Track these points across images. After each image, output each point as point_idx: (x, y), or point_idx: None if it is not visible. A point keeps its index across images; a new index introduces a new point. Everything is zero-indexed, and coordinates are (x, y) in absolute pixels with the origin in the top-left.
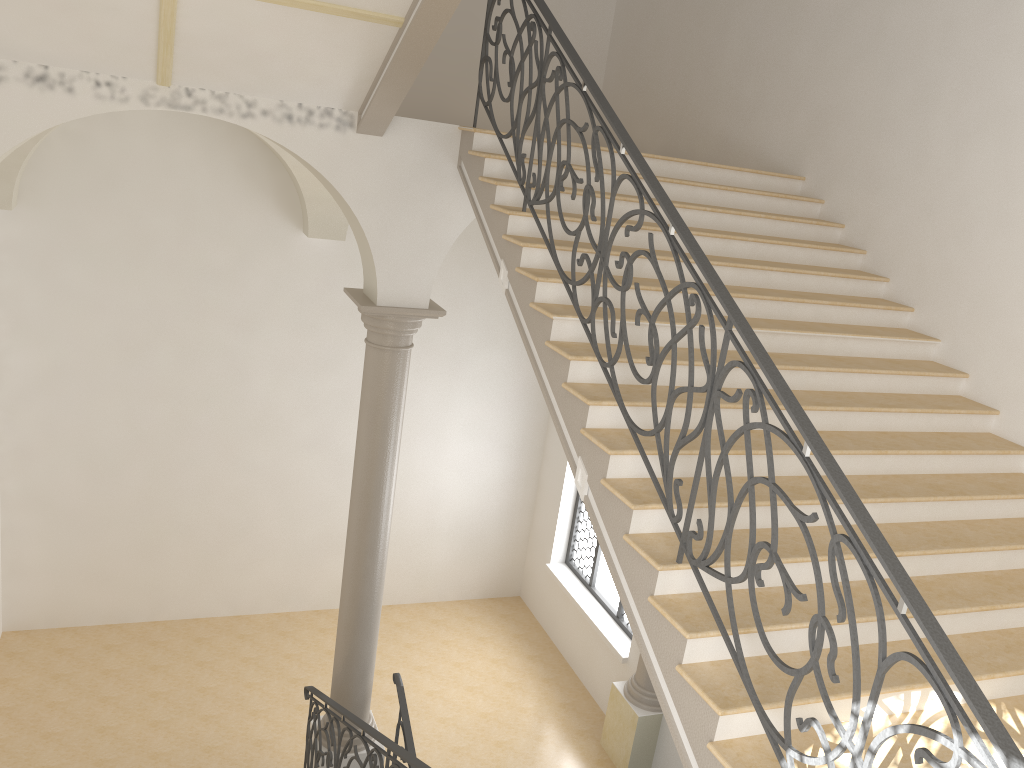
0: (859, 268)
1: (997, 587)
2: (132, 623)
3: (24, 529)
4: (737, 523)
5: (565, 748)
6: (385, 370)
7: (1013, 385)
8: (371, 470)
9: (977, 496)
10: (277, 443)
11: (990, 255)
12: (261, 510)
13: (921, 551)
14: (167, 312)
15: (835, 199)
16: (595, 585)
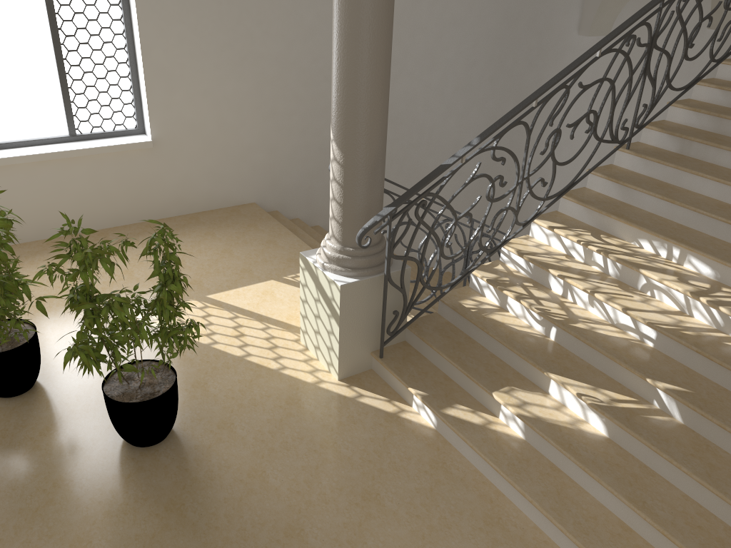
0: None
1: None
2: None
3: None
4: (708, 158)
5: None
6: None
7: None
8: None
9: None
10: None
11: None
12: None
13: None
14: None
15: None
16: None
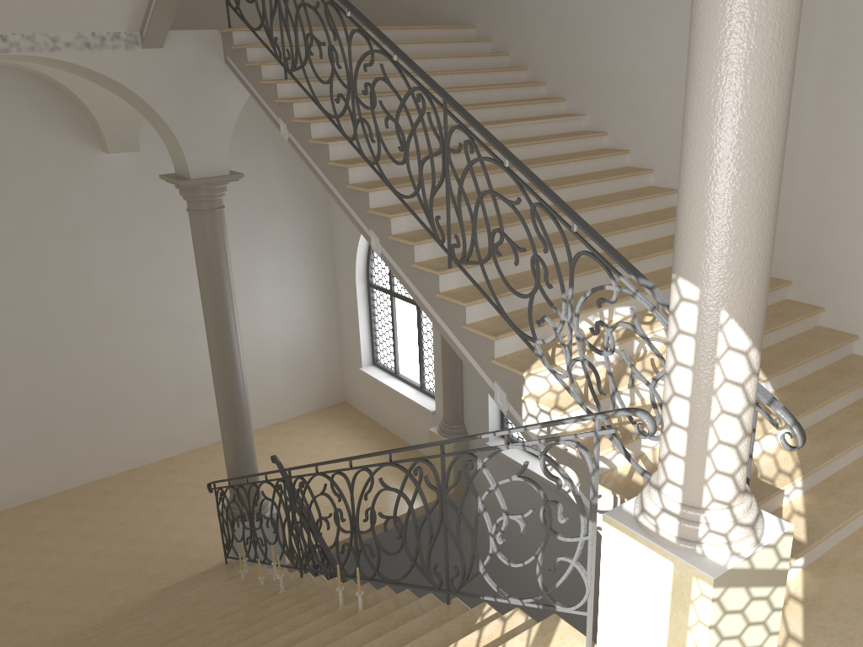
0: (525, 80)
1: (644, 249)
2: (46, 496)
3: None
4: (481, 244)
5: (407, 485)
6: (209, 228)
7: (634, 131)
8: (217, 306)
9: (624, 200)
10: (126, 326)
11: (603, 49)
12: (127, 382)
13: None
14: (6, 240)
15: (499, 36)
16: (399, 372)
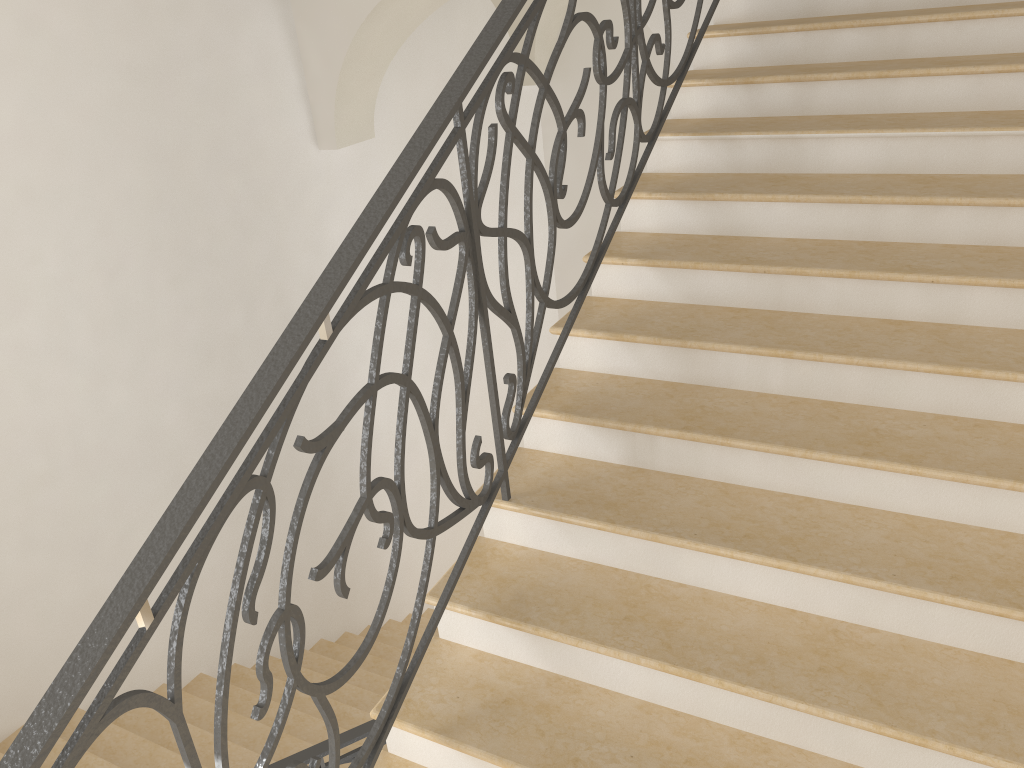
0: None
1: None
2: None
3: None
4: (707, 470)
5: None
6: None
7: None
8: None
9: None
10: None
11: None
12: None
13: None
14: None
15: None
16: None
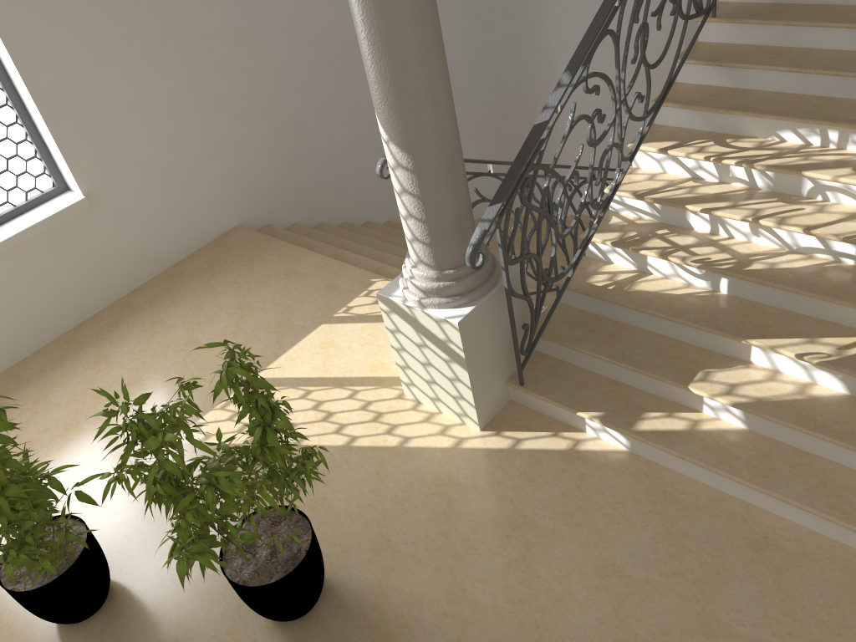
0: None
1: None
2: None
3: None
4: None
5: None
6: None
7: None
8: None
9: None
10: None
11: None
12: None
13: None
14: None
15: None
16: None
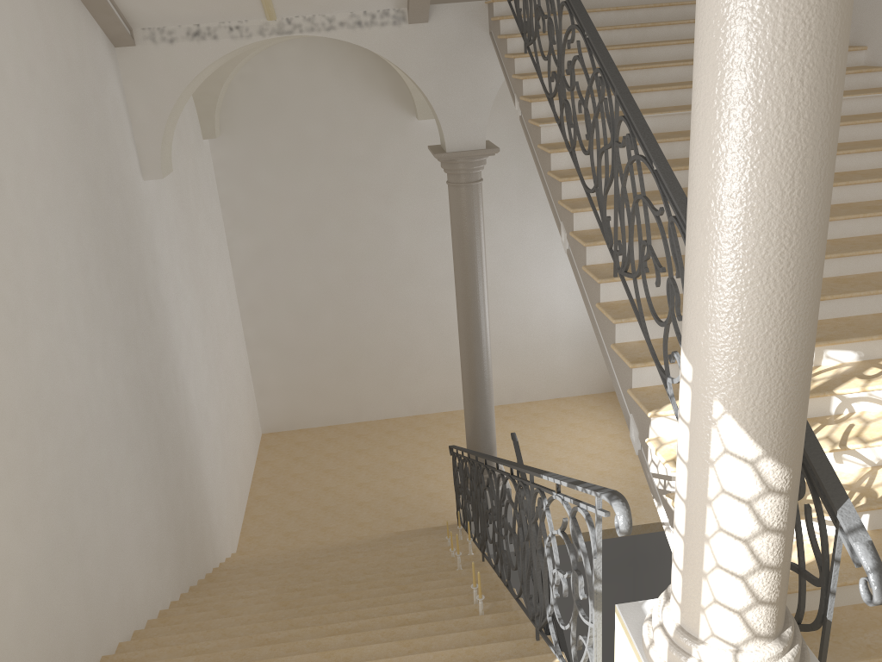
0: None
1: None
2: (344, 424)
3: (263, 362)
4: None
5: None
6: (463, 201)
7: None
8: (465, 279)
9: None
10: (423, 283)
11: None
12: (420, 335)
13: (838, 254)
14: (330, 195)
15: None
16: None
